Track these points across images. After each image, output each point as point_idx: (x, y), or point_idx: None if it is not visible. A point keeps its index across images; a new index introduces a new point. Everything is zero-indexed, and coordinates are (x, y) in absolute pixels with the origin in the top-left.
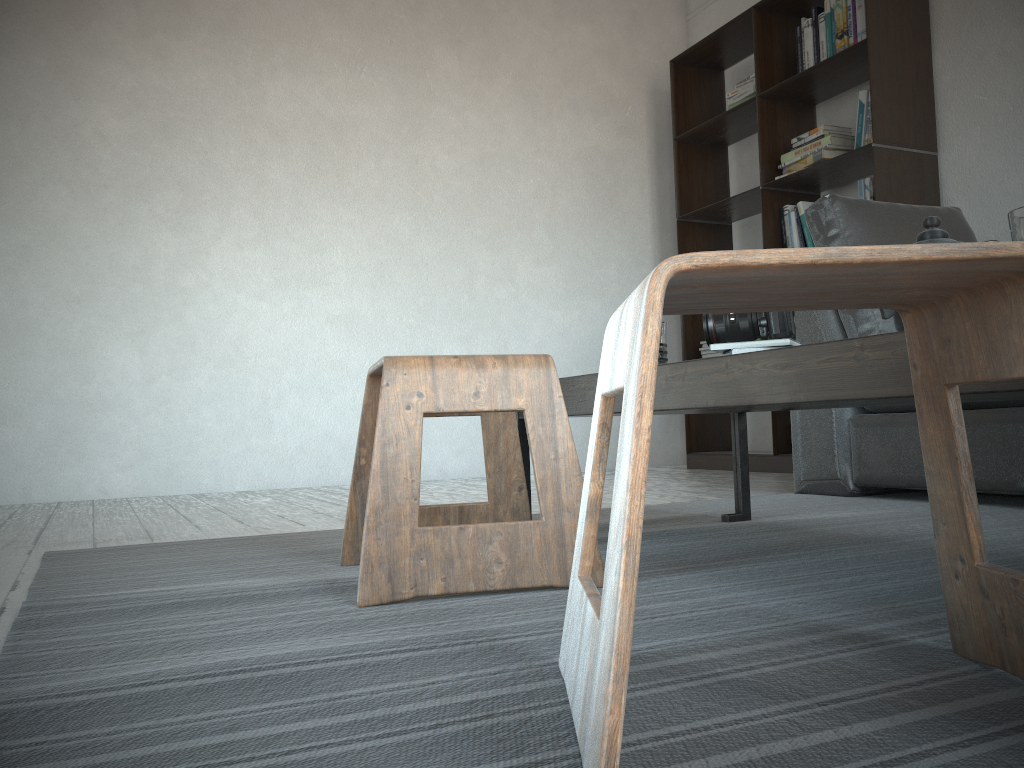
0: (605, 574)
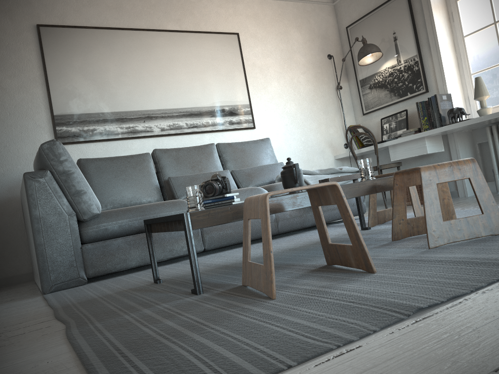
0: (482, 206)
